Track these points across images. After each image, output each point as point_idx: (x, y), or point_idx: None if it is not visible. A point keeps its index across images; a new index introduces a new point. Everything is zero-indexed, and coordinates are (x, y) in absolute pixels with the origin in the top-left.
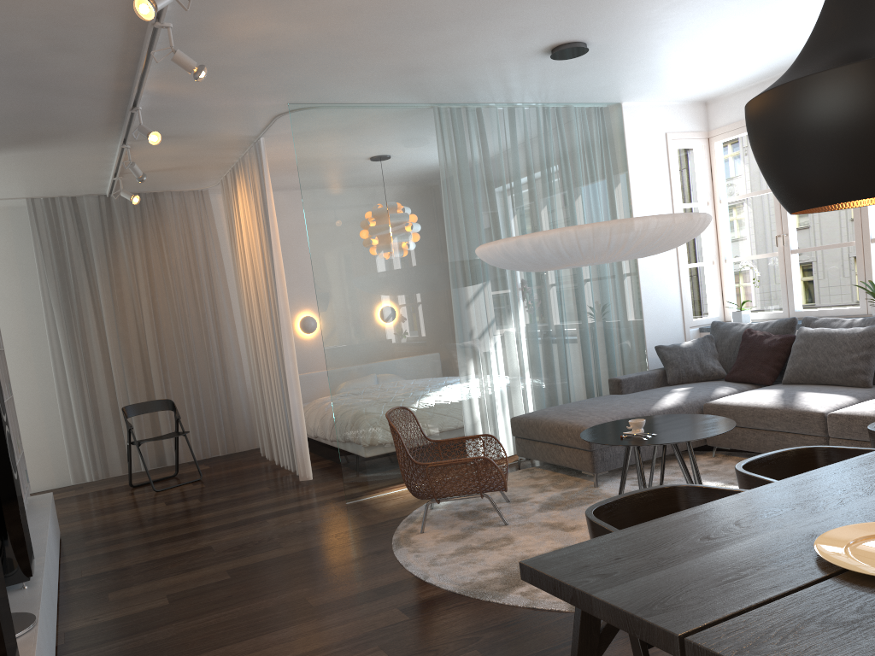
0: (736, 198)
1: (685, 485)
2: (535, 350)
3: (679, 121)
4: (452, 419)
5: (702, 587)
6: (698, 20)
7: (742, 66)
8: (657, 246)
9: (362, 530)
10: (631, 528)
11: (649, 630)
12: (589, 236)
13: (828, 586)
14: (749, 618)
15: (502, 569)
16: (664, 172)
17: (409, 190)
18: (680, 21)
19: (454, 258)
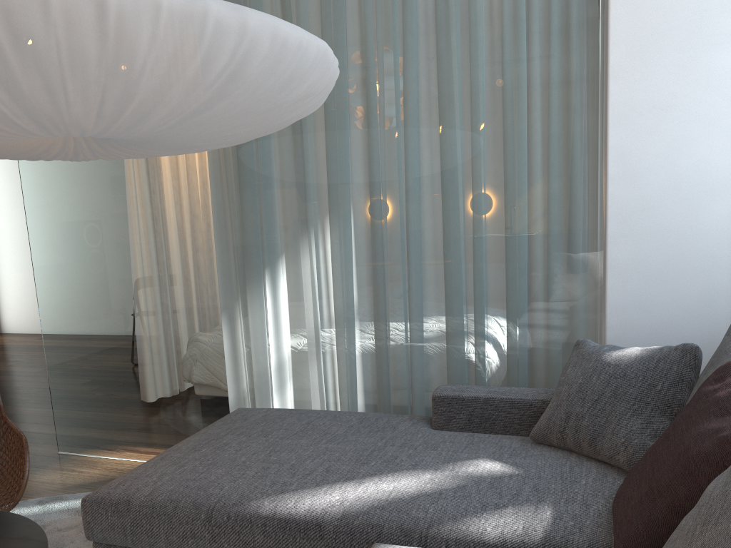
0: None
1: None
2: (334, 301)
3: None
4: (189, 383)
5: None
6: None
7: None
8: None
9: None
10: None
11: None
12: None
13: None
14: None
15: None
16: None
17: None
18: None
19: None
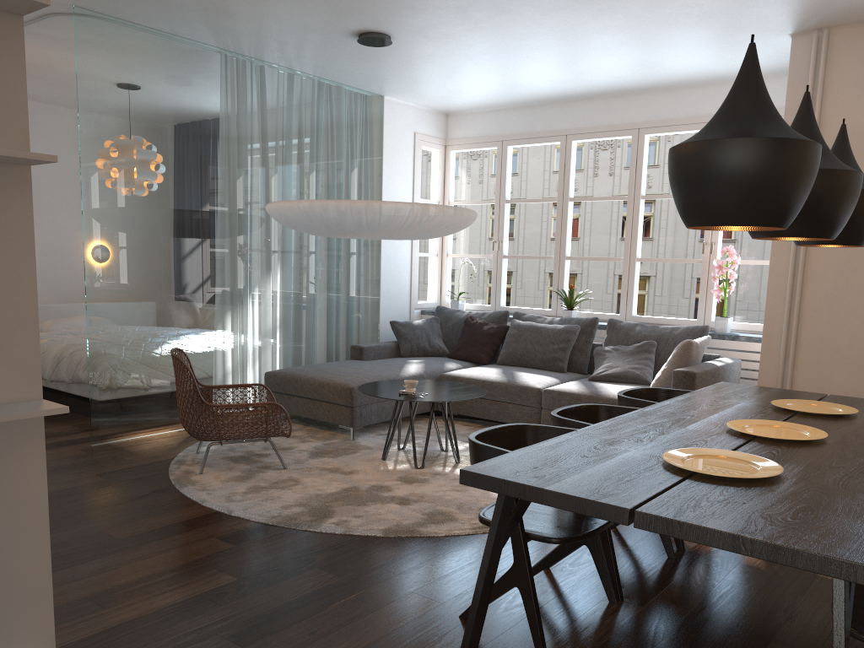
0: (463, 203)
1: (528, 424)
2: (289, 310)
3: (426, 125)
4: (207, 368)
5: (615, 483)
6: (484, 46)
7: (490, 92)
8: (437, 232)
9: (129, 471)
10: (522, 449)
11: (601, 509)
12: (391, 212)
13: (691, 482)
14: (663, 499)
15: (303, 504)
16: (410, 167)
17: (190, 131)
18: (471, 43)
19: (226, 208)
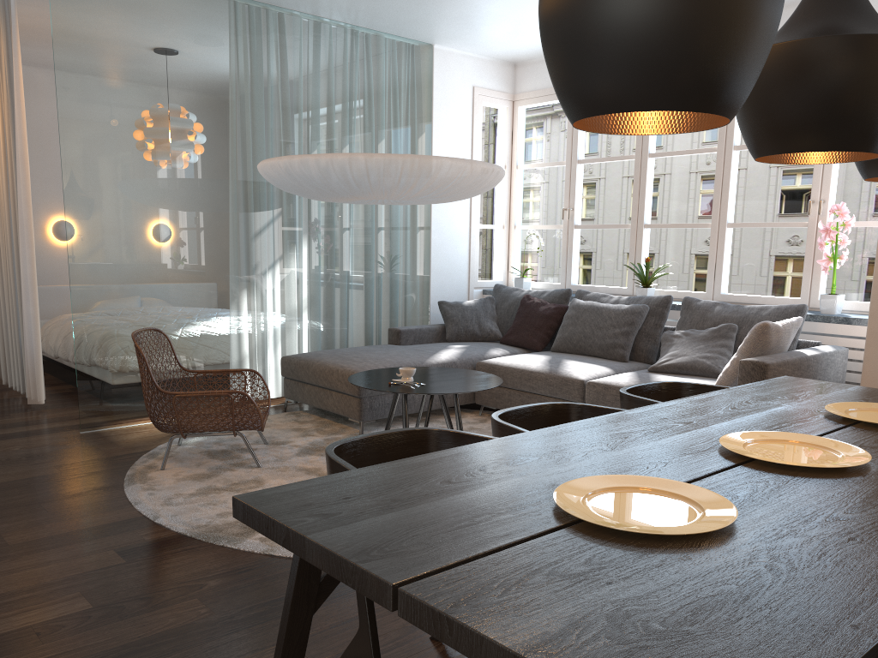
0: (531, 166)
1: (438, 429)
2: (316, 289)
3: (488, 78)
4: (216, 352)
5: (431, 532)
6: None
7: None
8: (448, 191)
9: (92, 463)
10: (370, 467)
11: (363, 578)
12: (379, 167)
13: (561, 536)
14: (474, 568)
15: None
16: (467, 126)
17: (191, 88)
18: None
19: (236, 174)
